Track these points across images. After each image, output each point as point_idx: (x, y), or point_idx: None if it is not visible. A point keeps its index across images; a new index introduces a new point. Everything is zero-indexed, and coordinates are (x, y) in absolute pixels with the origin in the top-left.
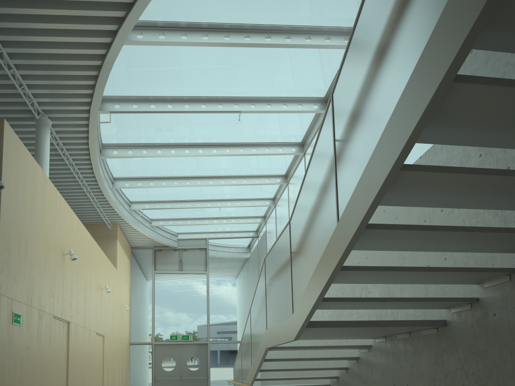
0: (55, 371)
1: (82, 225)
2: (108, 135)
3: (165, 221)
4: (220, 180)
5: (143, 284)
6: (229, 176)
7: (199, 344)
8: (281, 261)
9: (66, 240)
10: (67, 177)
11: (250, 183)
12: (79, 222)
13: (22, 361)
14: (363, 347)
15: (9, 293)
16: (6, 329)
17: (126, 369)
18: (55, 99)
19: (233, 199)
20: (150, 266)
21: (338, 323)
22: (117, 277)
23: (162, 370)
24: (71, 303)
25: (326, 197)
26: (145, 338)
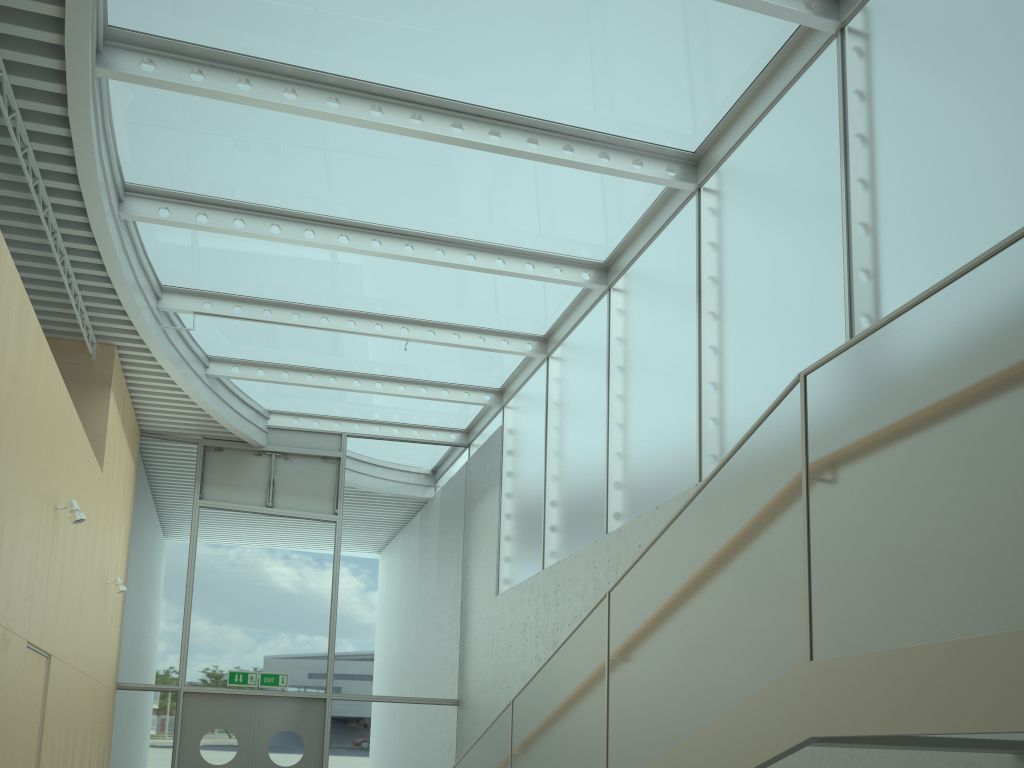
0: None
1: (13, 268)
2: None
3: (247, 368)
4: (433, 249)
5: (166, 531)
6: (461, 241)
7: (304, 700)
8: None
9: None
10: None
11: (514, 270)
12: (1, 249)
13: None
14: None
15: None
16: None
17: (103, 756)
18: None
19: (444, 325)
20: (188, 486)
21: None
22: (103, 494)
23: (201, 763)
24: None
25: None
26: (160, 673)
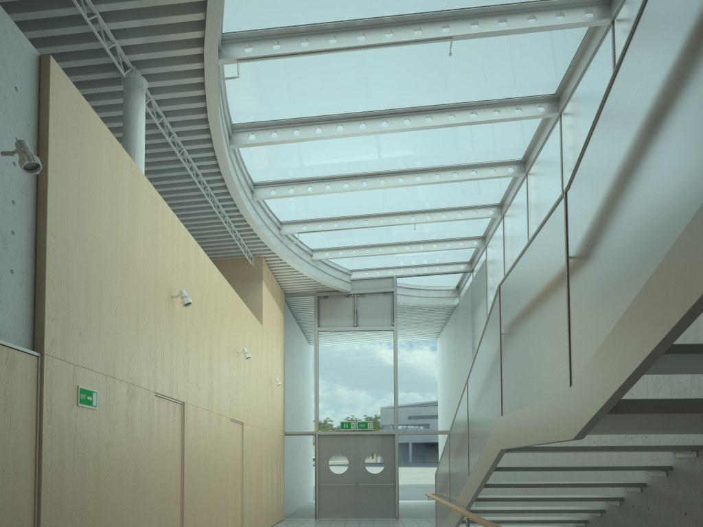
0: (160, 478)
1: (204, 254)
2: (239, 109)
3: (332, 251)
4: (415, 177)
5: (302, 347)
6: (430, 168)
7: (382, 435)
8: (540, 282)
9: (176, 275)
10: (184, 184)
11: (464, 177)
12: (198, 249)
13: (98, 465)
14: (688, 449)
15: (69, 355)
16: (65, 415)
17: (279, 470)
18: (147, 39)
19: (435, 210)
20: (311, 320)
21: (676, 405)
22: (264, 336)
23: (330, 473)
24: (187, 374)
25: (702, 78)
26: (305, 425)
